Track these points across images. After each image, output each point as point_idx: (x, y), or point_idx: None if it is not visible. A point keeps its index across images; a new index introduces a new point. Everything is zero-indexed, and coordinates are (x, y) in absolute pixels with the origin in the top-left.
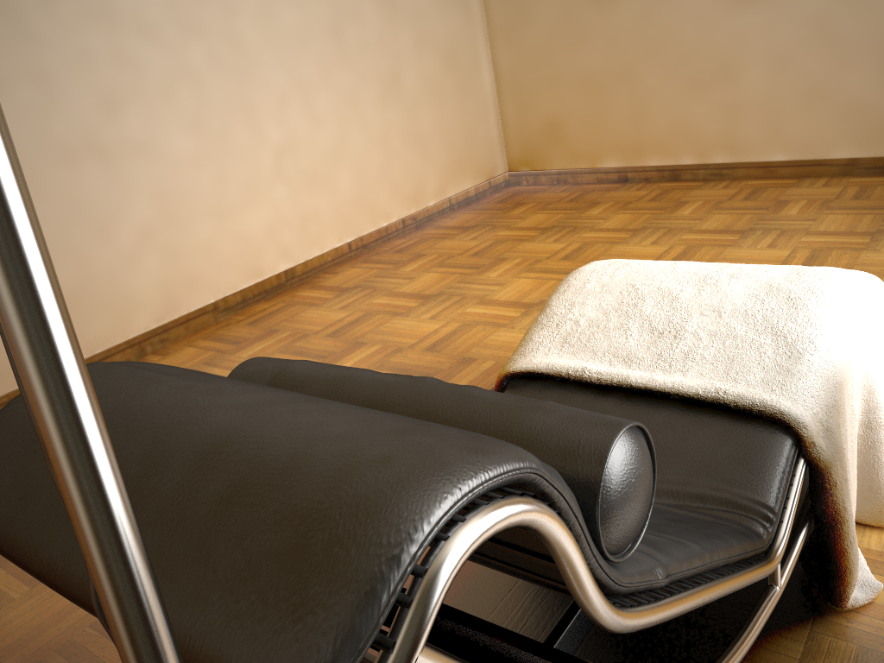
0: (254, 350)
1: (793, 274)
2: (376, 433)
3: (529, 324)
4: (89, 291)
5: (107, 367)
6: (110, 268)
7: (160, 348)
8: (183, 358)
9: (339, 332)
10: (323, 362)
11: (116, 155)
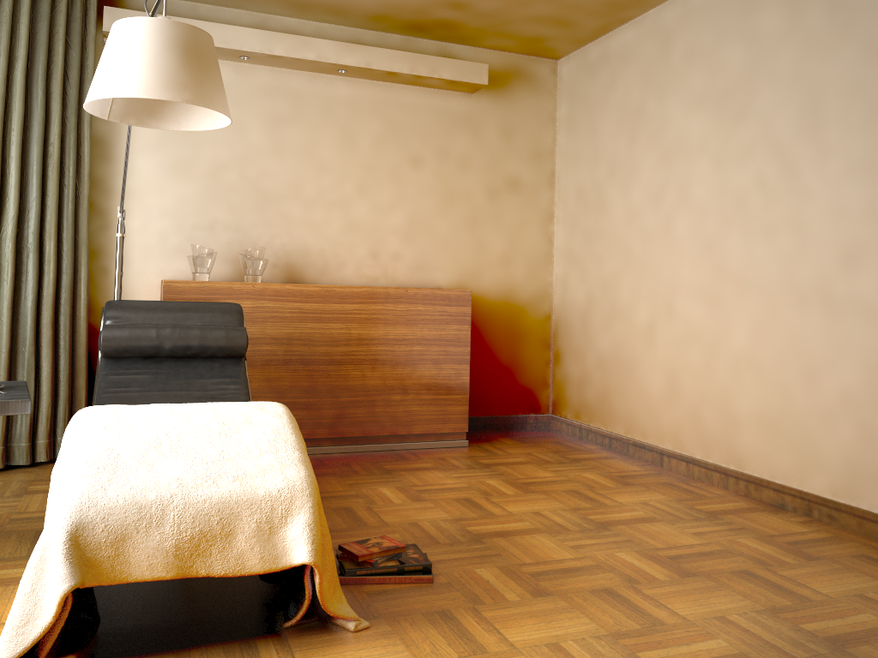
0: (753, 544)
1: (116, 407)
2: (130, 301)
3: (590, 647)
4: (784, 424)
5: (225, 302)
6: (806, 415)
7: (825, 521)
8: (774, 524)
9: (748, 576)
10: (658, 555)
11: (840, 310)
